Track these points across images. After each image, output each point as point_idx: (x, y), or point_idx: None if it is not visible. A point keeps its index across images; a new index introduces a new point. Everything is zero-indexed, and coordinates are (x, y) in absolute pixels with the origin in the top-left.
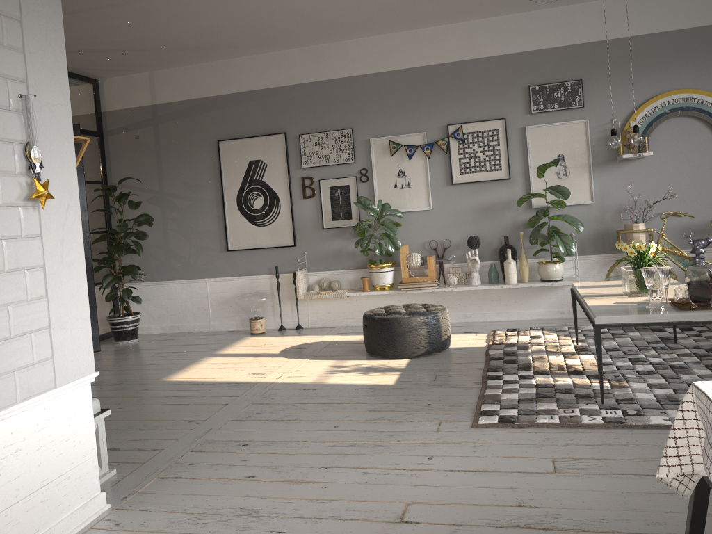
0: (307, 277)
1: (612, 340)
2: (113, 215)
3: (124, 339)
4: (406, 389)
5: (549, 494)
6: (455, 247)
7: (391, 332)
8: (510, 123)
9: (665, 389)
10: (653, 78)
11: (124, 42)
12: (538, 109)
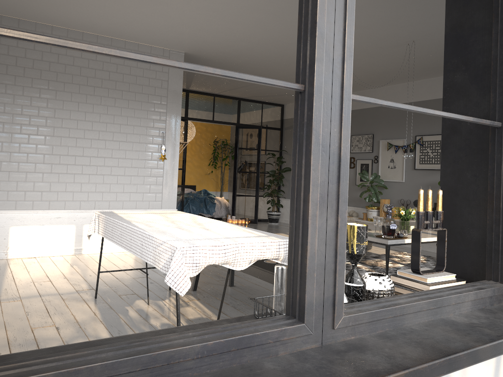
0: None
1: None
2: (282, 166)
3: (271, 222)
4: None
5: None
6: (413, 204)
7: None
8: None
9: None
10: None
11: (275, 93)
12: None
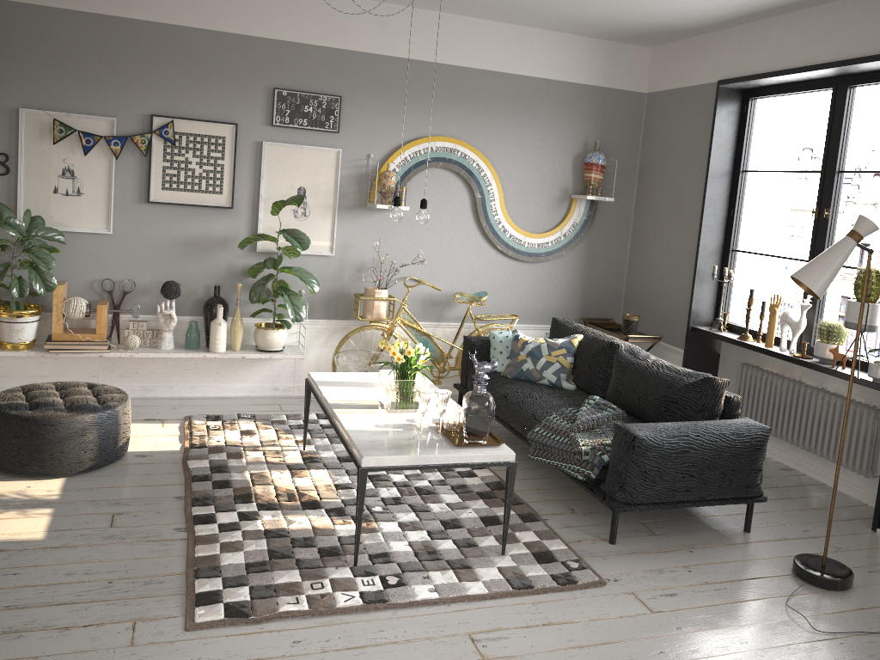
0: None
1: None
2: None
3: None
4: (67, 548)
5: None
6: (141, 291)
7: (38, 438)
8: (243, 132)
9: (419, 531)
10: (420, 115)
11: None
12: (282, 122)
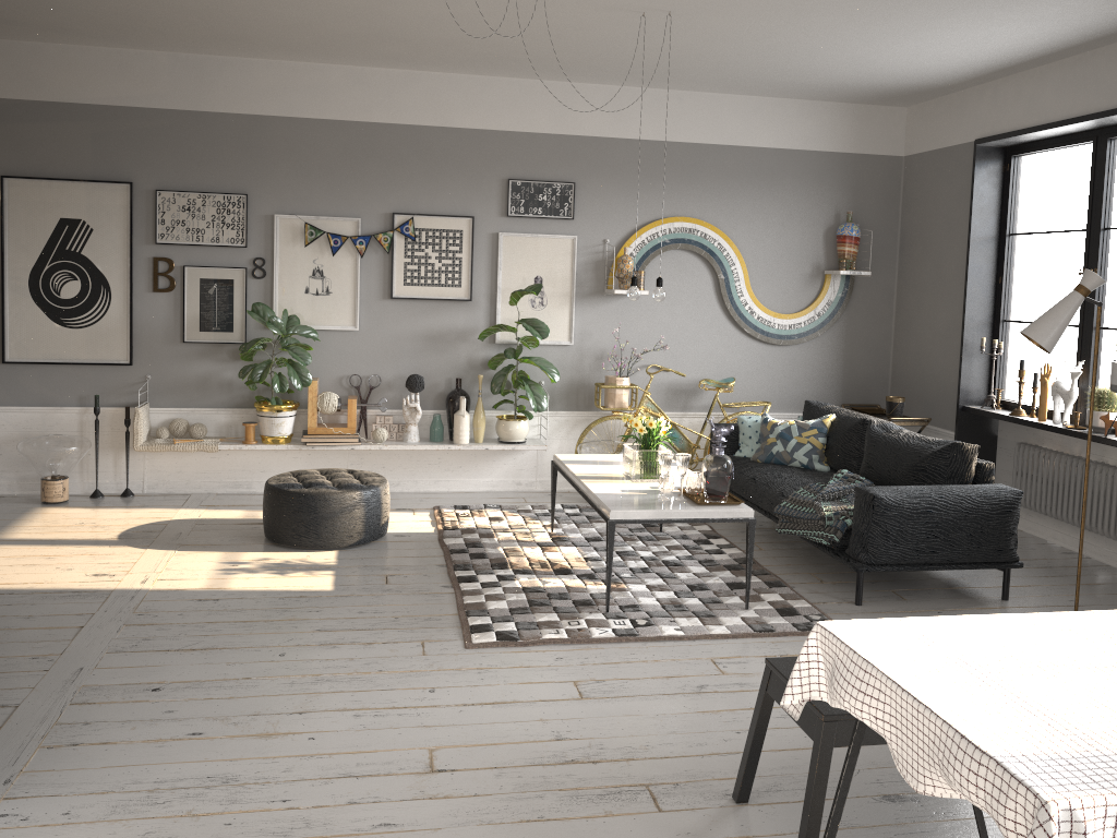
0: (149, 416)
1: (590, 526)
2: None
3: None
4: (354, 596)
5: (585, 723)
6: (386, 386)
7: (314, 512)
8: (479, 224)
9: (666, 591)
10: (656, 196)
11: None
12: (517, 212)
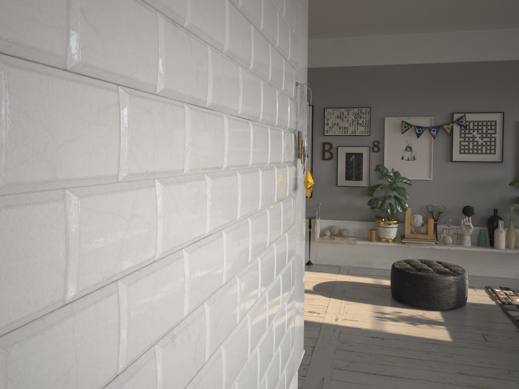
0: (319, 223)
1: None
2: None
3: None
4: (469, 348)
5: None
6: (448, 212)
7: (426, 287)
8: (507, 116)
9: None
10: None
11: None
12: None
